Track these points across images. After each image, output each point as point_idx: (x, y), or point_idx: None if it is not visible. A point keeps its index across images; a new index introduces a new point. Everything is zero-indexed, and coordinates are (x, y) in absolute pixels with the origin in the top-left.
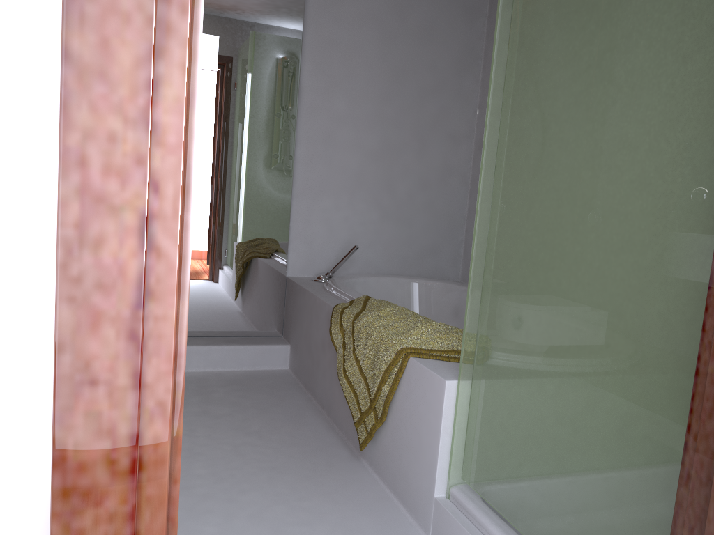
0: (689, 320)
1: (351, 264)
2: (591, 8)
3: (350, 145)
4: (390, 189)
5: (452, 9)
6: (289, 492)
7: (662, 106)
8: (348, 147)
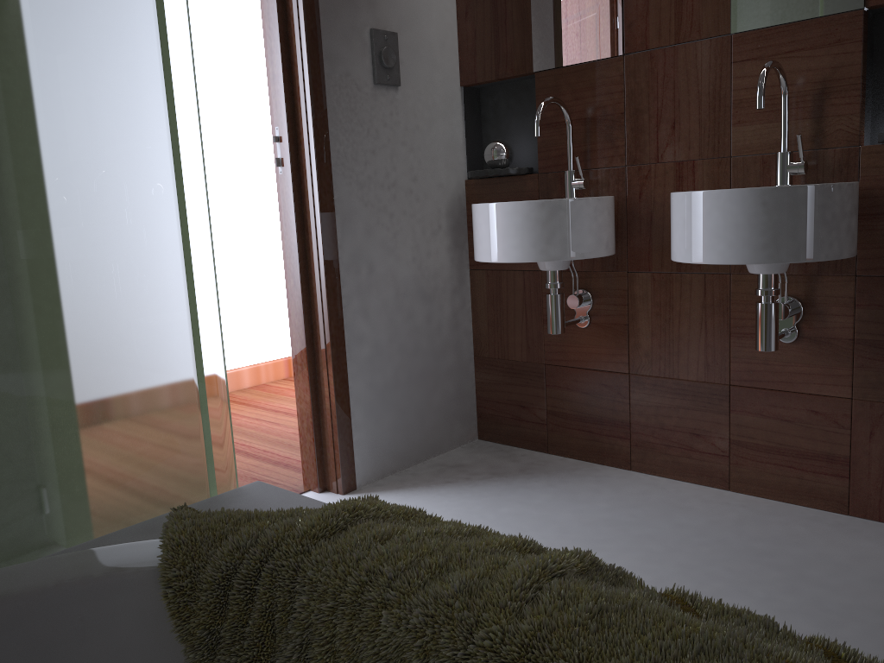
0: None
1: None
2: None
3: None
4: None
5: None
6: None
7: None
8: None
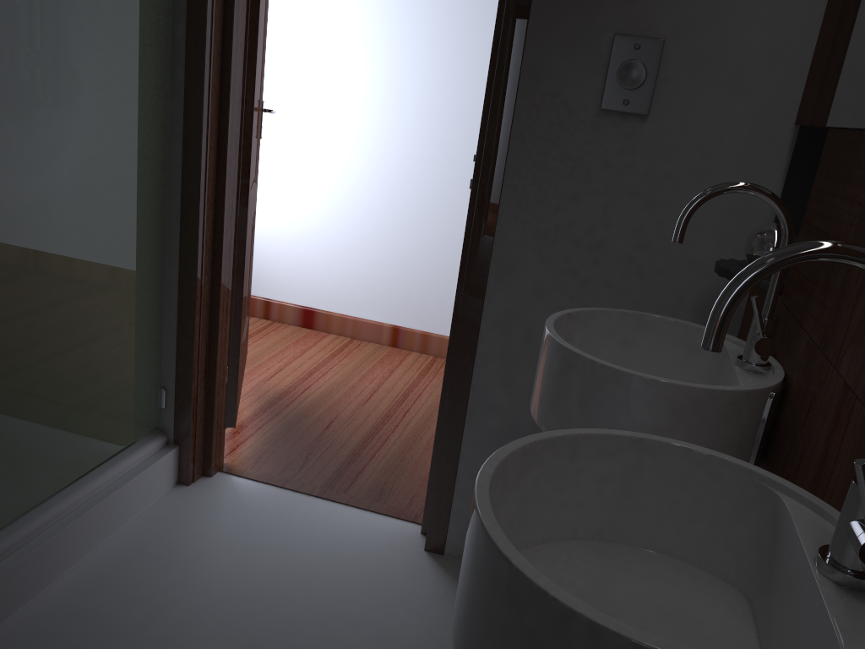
0: (143, 241)
1: None
2: None
3: None
4: None
5: None
6: None
7: (116, 102)
8: None
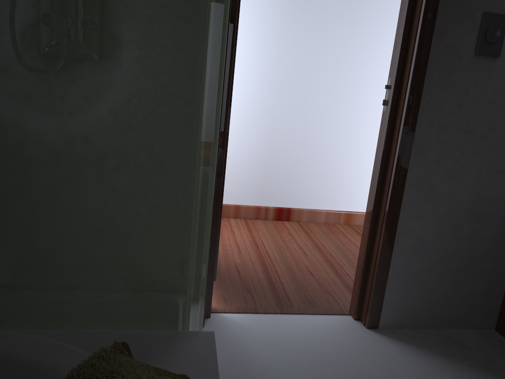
0: None
1: None
2: None
3: None
4: None
5: None
6: None
7: None
8: None
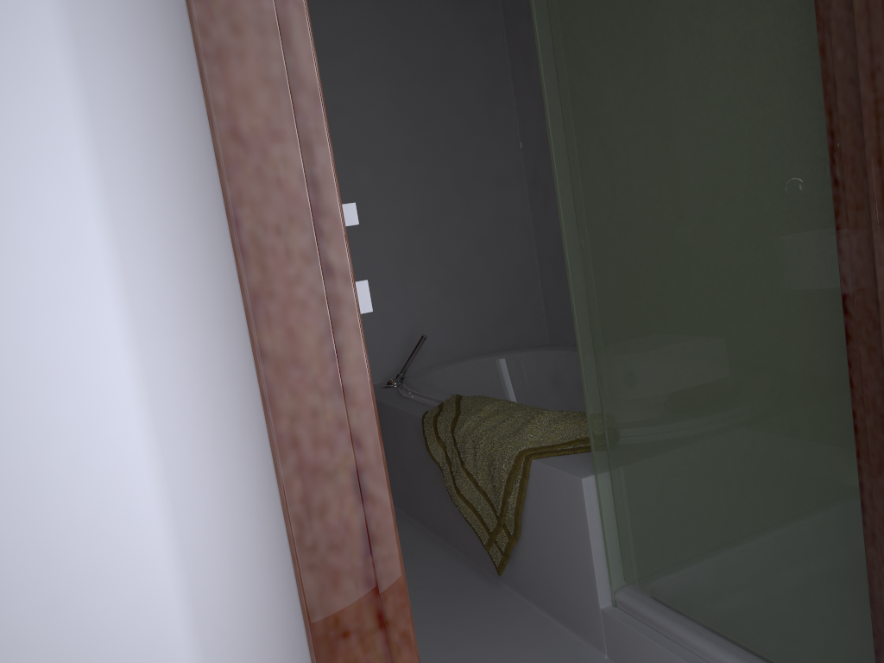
0: (832, 370)
1: (420, 356)
2: (645, 54)
3: (386, 220)
4: (444, 259)
5: (464, 35)
6: (435, 644)
7: (749, 152)
8: (385, 222)
